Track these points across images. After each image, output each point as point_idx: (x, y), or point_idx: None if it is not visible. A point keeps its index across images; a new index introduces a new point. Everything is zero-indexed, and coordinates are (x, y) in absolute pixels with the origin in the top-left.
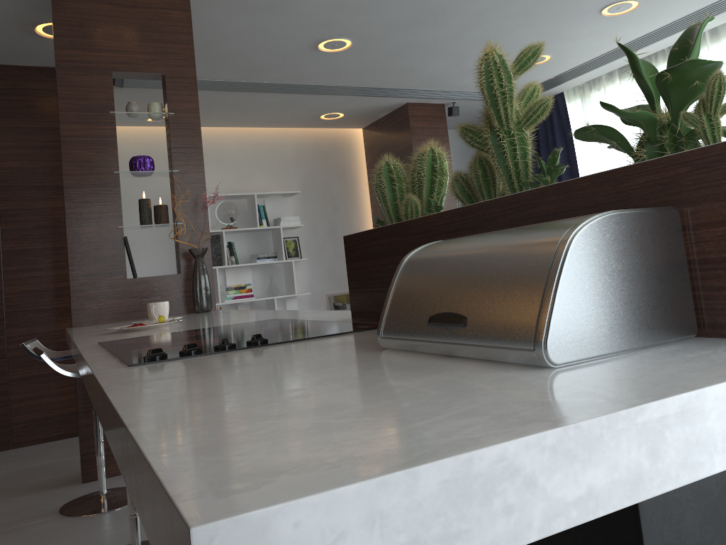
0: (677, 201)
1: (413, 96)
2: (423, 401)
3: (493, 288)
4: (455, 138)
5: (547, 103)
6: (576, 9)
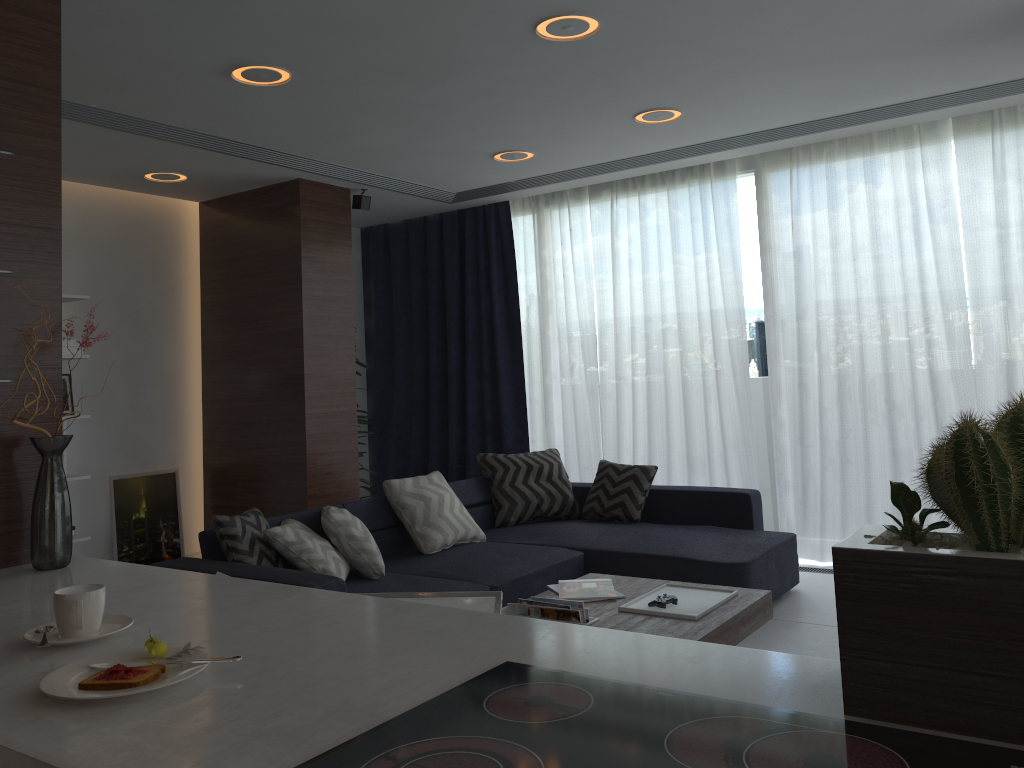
0: None
1: (316, 171)
2: None
3: None
4: None
5: None
6: (612, 105)
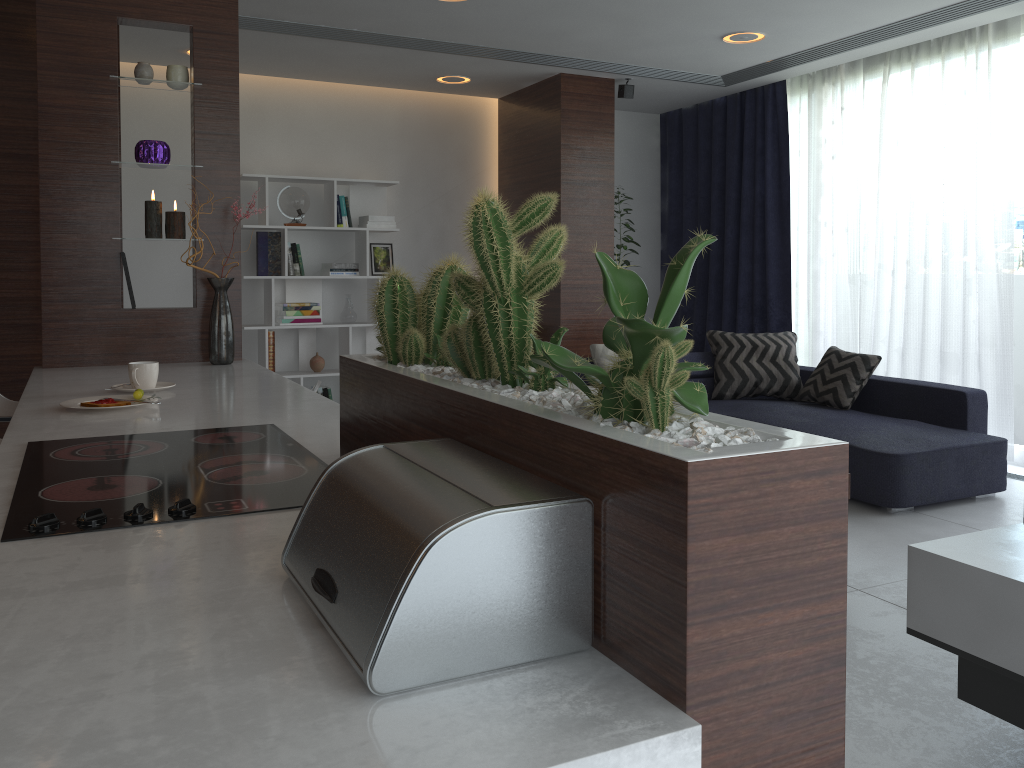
0: (596, 489)
1: (569, 65)
2: (186, 748)
3: (363, 569)
4: (630, 124)
5: (554, 272)
6: None
